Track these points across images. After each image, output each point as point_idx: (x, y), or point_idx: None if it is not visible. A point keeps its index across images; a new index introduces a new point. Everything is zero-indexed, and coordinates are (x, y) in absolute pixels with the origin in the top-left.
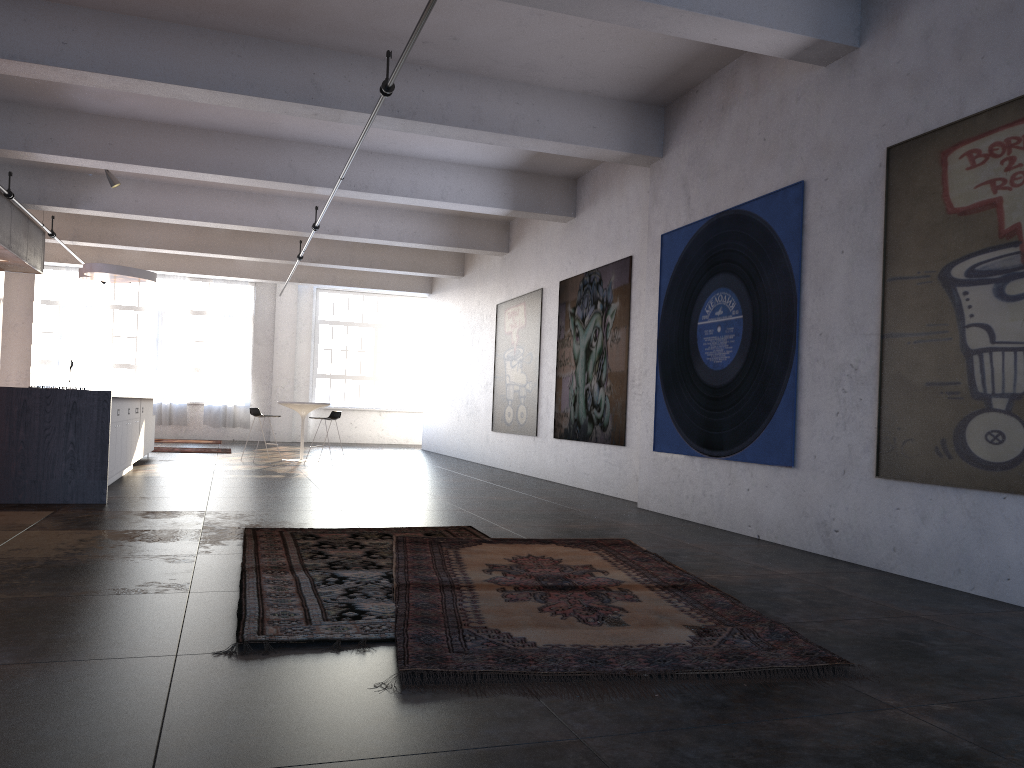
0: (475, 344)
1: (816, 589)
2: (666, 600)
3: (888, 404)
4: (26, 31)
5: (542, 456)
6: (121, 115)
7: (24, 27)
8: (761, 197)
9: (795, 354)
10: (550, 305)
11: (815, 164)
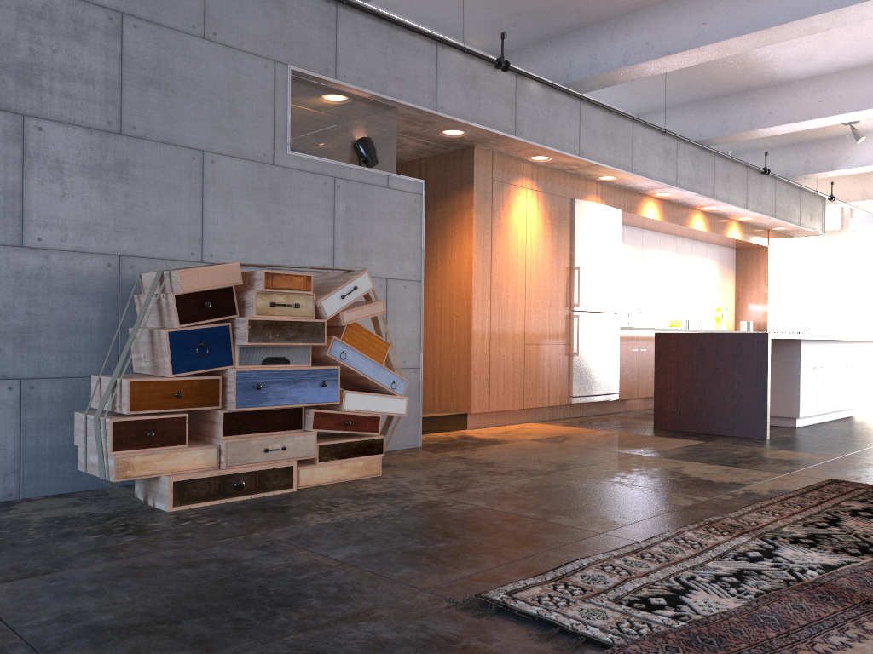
0: None
1: None
2: None
3: None
4: (676, 26)
5: None
6: (827, 71)
7: (675, 24)
8: None
9: None
10: None
11: None
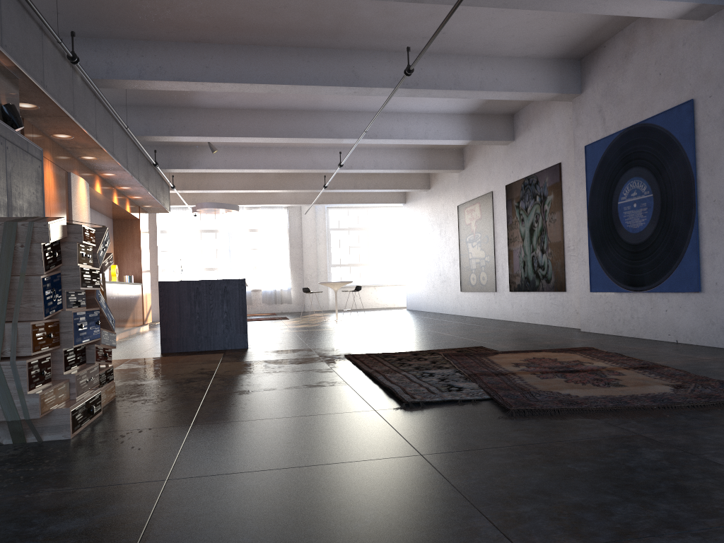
0: (442, 234)
1: None
2: (641, 374)
3: None
4: (185, 62)
5: (501, 304)
6: (224, 107)
7: (184, 60)
8: (660, 113)
9: (695, 216)
10: (499, 202)
11: (701, 87)
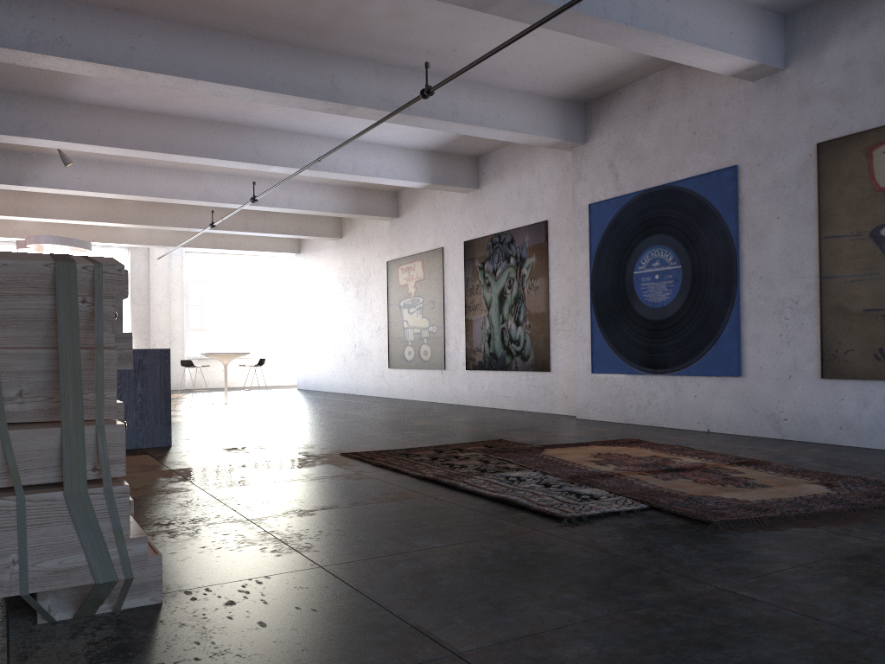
0: (361, 295)
1: (819, 458)
2: (757, 471)
3: (829, 326)
4: (100, 36)
5: (453, 385)
6: (108, 104)
7: (98, 33)
8: (694, 176)
9: (737, 293)
10: (453, 261)
11: (747, 153)
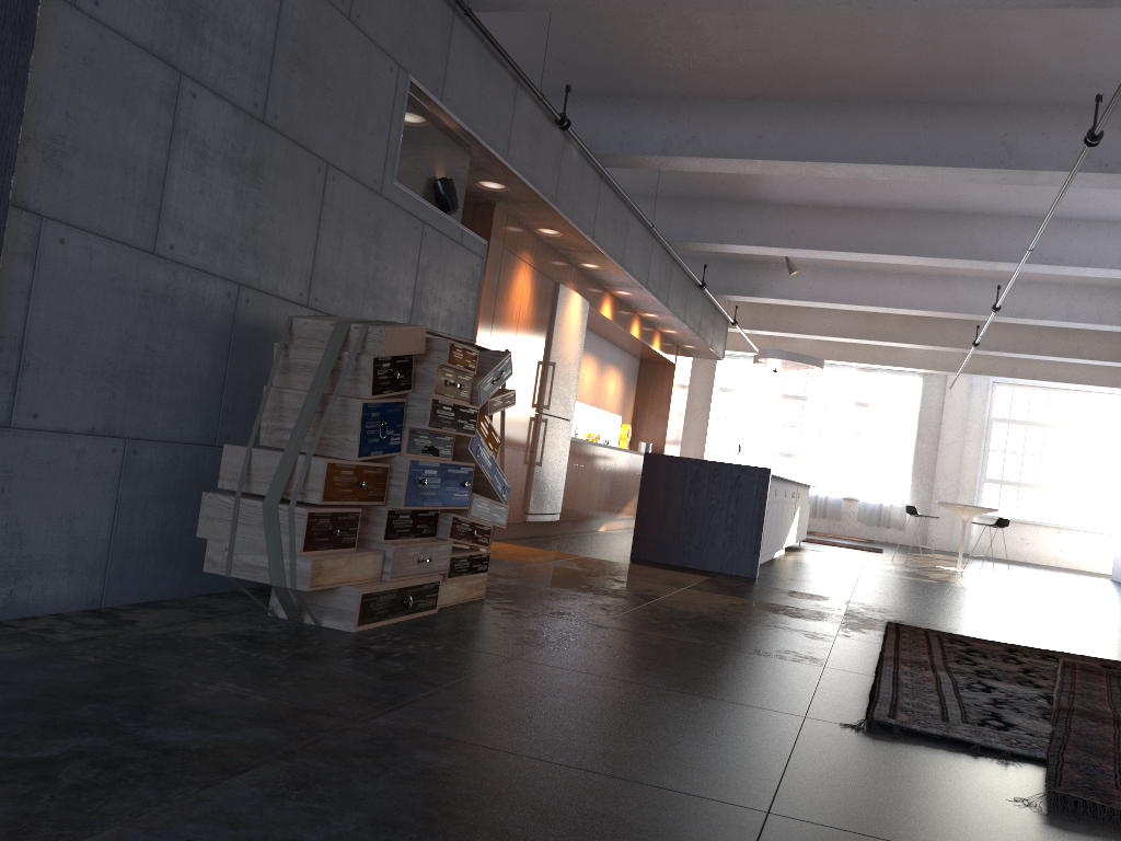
0: None
1: None
2: None
3: None
4: (729, 130)
5: None
6: (804, 202)
7: (728, 127)
8: None
9: None
10: None
11: None
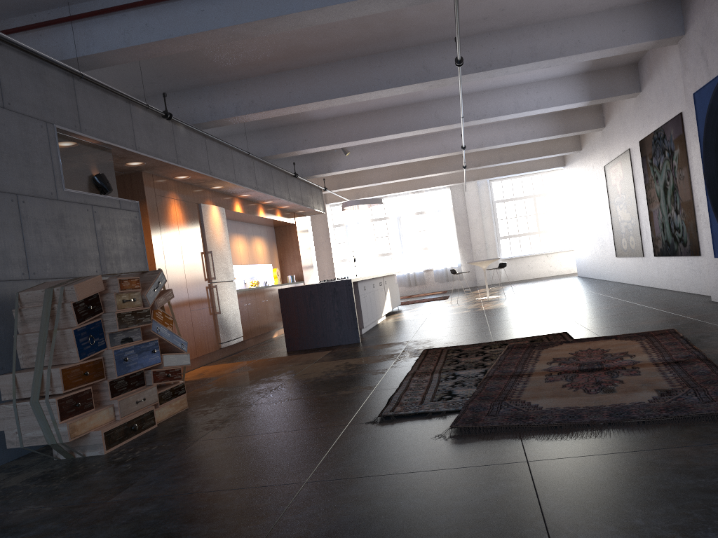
0: (596, 197)
1: None
2: (660, 372)
3: None
4: (271, 92)
5: (649, 271)
6: (336, 115)
7: (270, 90)
8: None
9: None
10: (636, 160)
11: None
